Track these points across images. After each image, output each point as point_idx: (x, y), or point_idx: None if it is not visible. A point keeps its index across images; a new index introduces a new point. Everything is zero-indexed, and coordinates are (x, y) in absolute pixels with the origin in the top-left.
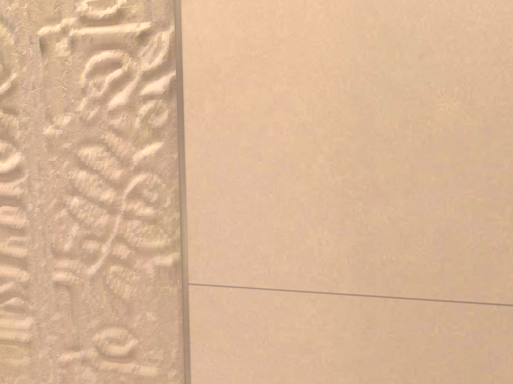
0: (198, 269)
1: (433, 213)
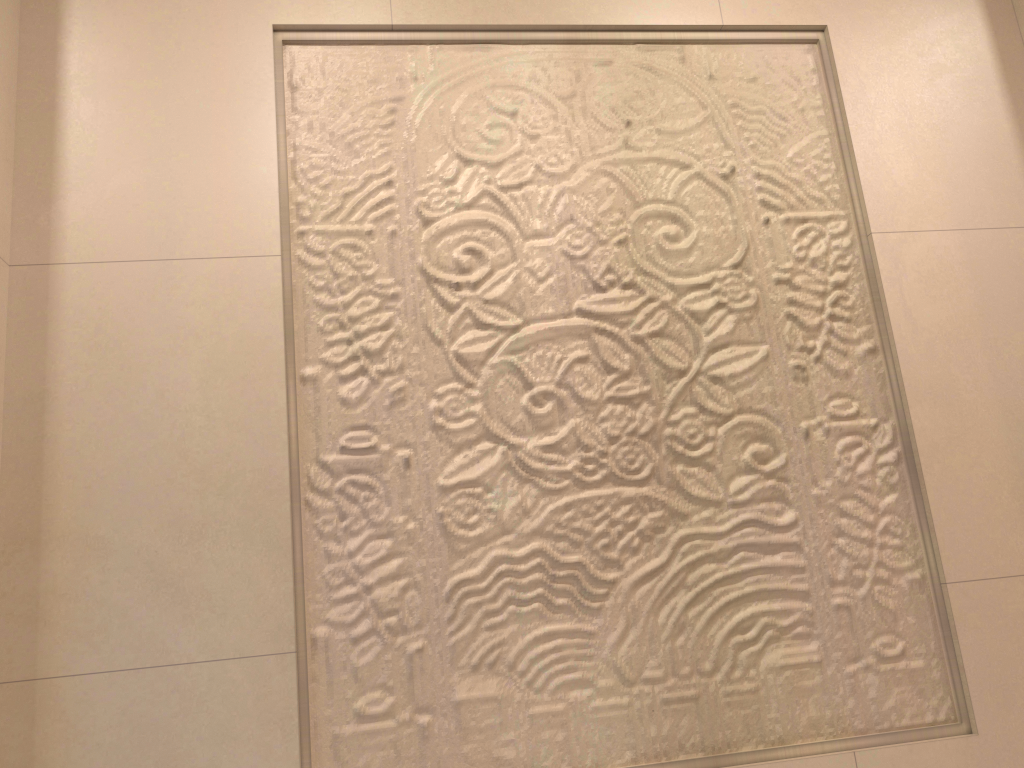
0: (949, 571)
1: None
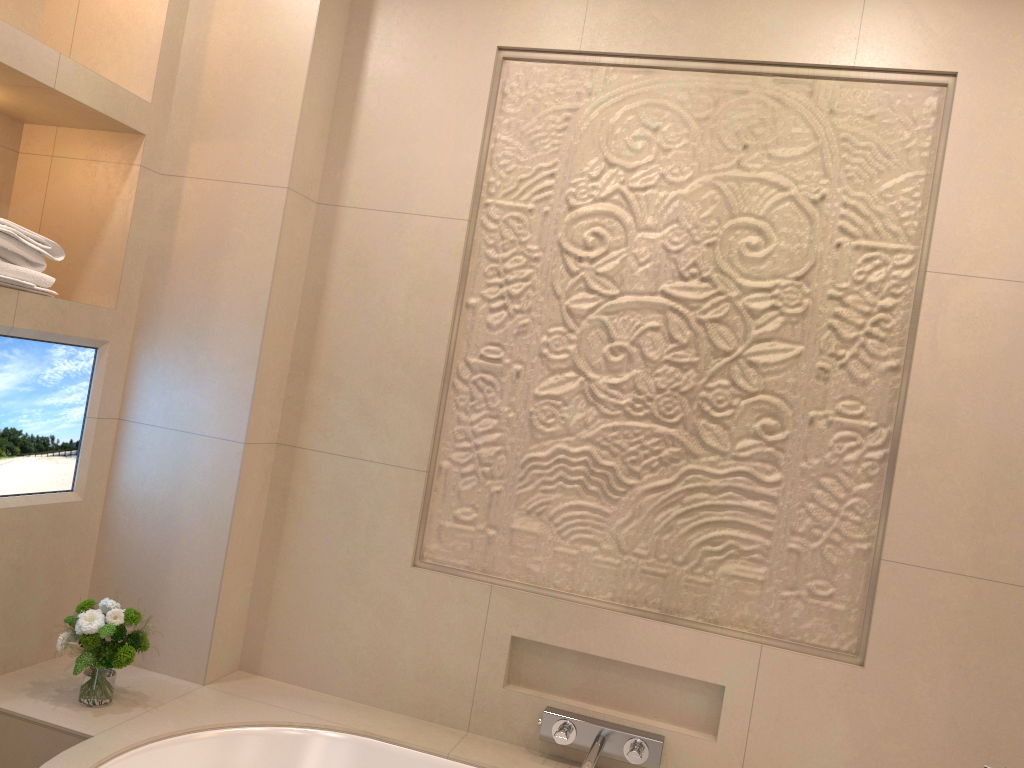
0: (888, 552)
1: (1016, 543)
